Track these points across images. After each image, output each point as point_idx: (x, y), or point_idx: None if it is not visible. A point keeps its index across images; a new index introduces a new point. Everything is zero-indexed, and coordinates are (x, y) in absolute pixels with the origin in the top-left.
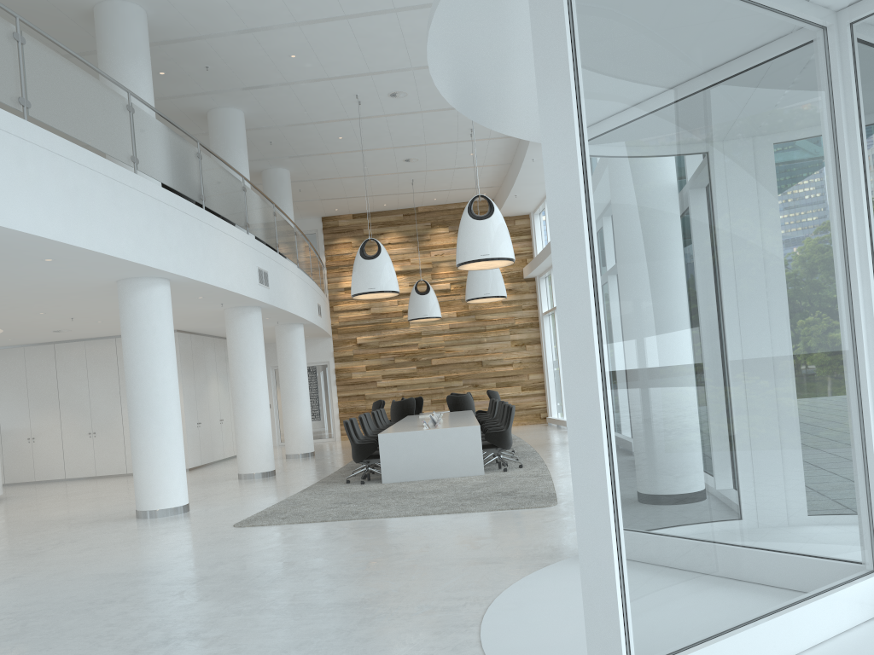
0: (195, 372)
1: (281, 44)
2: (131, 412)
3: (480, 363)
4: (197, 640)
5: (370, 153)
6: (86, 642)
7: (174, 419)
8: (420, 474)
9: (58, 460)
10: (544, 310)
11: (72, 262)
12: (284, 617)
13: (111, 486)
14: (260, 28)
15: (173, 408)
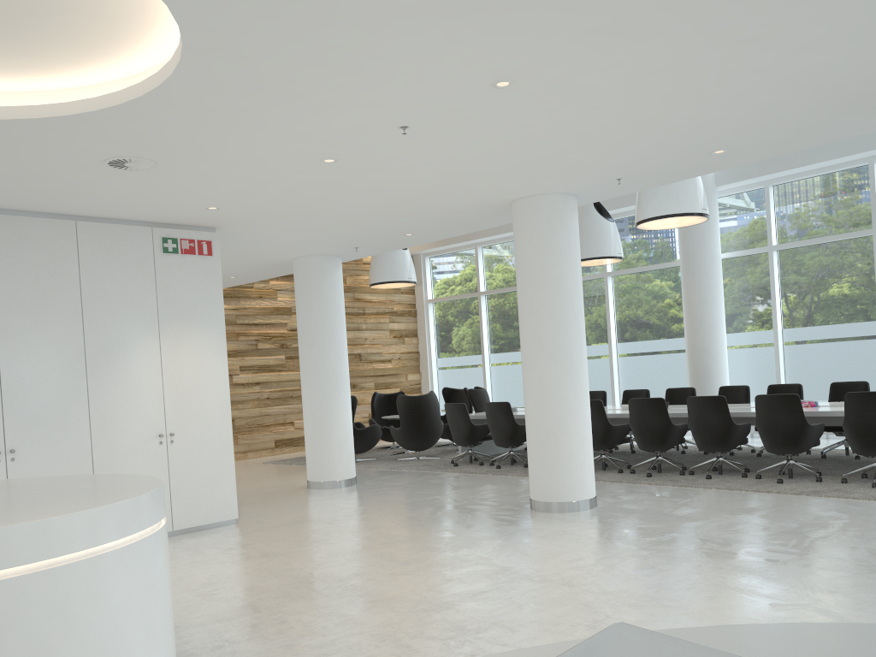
0: None
1: None
2: None
3: (358, 357)
4: None
5: None
6: None
7: None
8: None
9: None
10: (429, 297)
11: None
12: None
13: (283, 565)
14: None
15: None
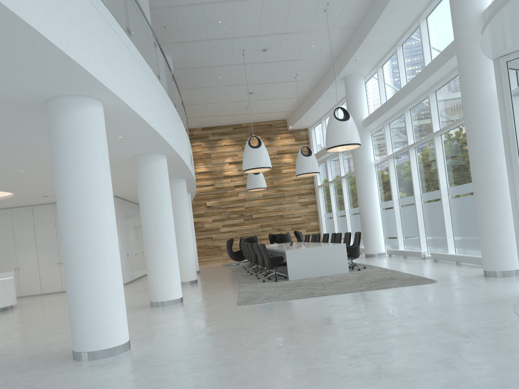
0: (124, 223)
1: (216, 14)
2: (148, 239)
3: (281, 216)
4: (376, 354)
5: (232, 88)
6: (295, 362)
7: (174, 242)
8: (311, 274)
9: (36, 281)
10: (319, 184)
11: (131, 139)
12: (406, 339)
13: None
14: (210, 2)
15: (173, 235)
